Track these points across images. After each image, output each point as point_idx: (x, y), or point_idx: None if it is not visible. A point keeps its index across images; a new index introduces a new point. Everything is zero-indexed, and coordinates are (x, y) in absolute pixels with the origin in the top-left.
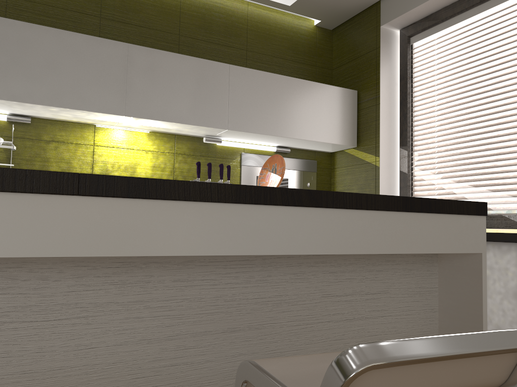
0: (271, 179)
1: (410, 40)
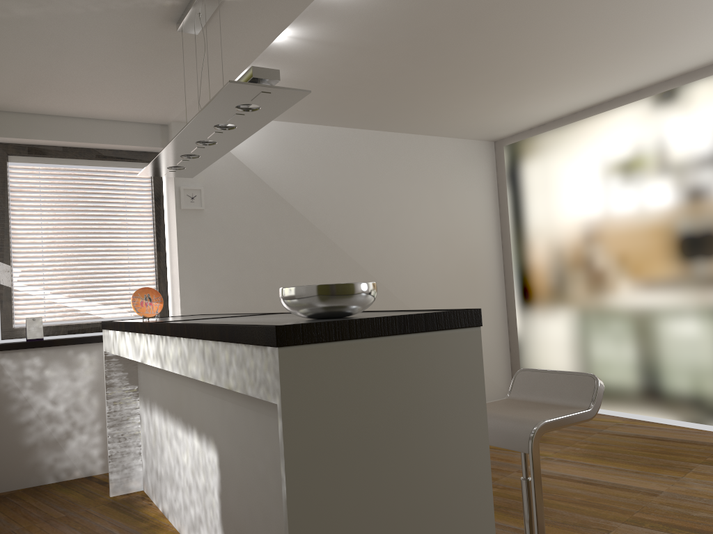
0: (148, 305)
1: (9, 157)
